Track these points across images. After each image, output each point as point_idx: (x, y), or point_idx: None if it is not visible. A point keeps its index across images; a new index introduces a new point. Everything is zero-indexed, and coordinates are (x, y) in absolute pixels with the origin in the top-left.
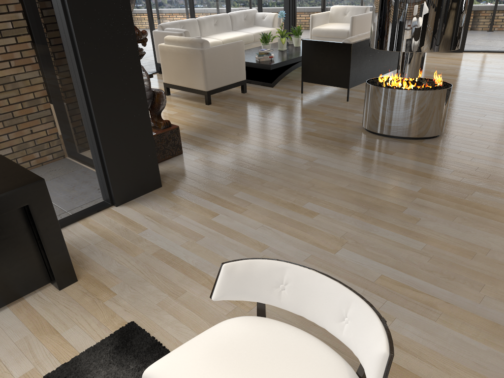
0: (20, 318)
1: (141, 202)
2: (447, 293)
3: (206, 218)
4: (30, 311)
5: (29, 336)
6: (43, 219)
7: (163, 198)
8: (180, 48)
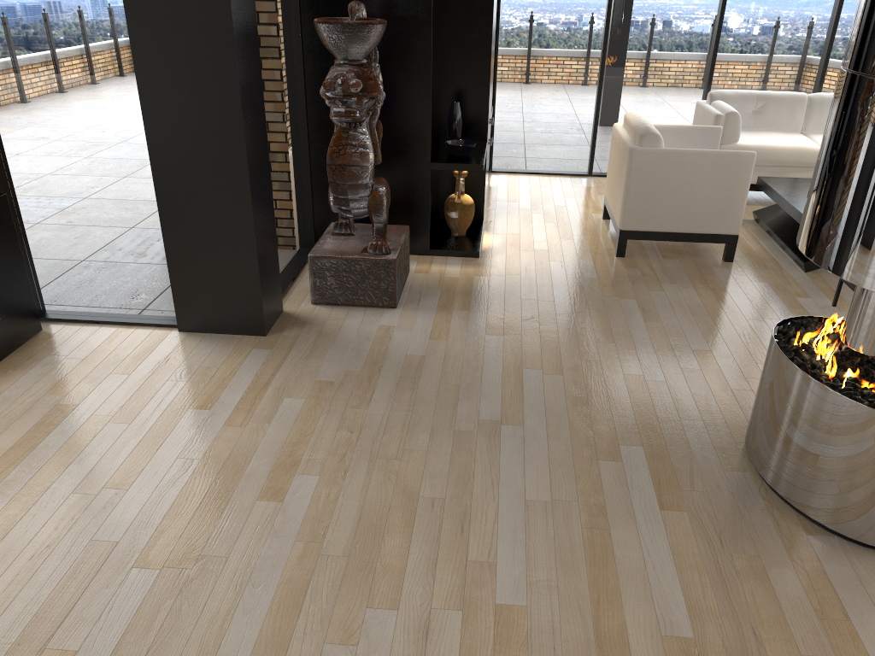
0: None
1: (205, 340)
2: None
3: (189, 404)
4: None
5: None
6: None
7: (230, 350)
8: (620, 138)
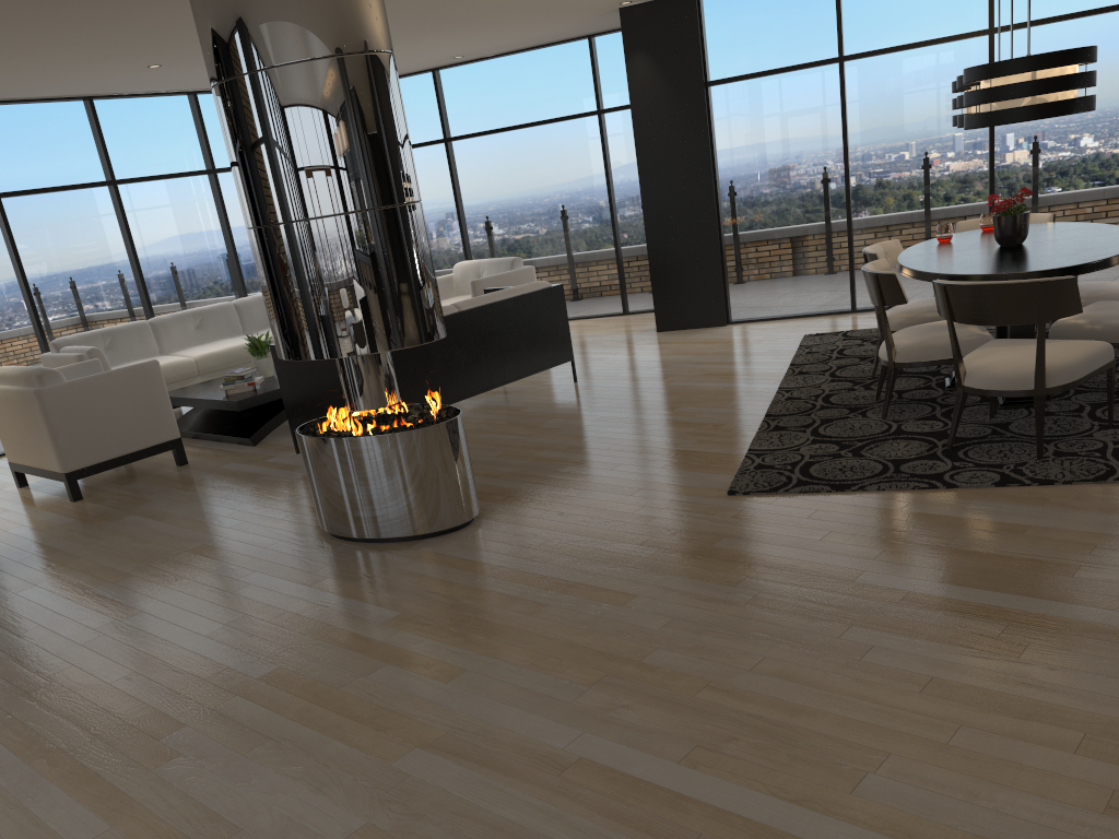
0: None
1: None
2: None
3: None
4: None
5: None
6: None
7: None
8: (9, 391)
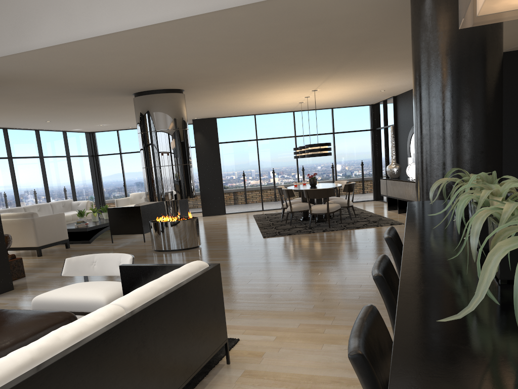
0: None
1: (0, 296)
2: None
3: None
4: None
5: None
6: None
7: (16, 292)
8: (14, 220)
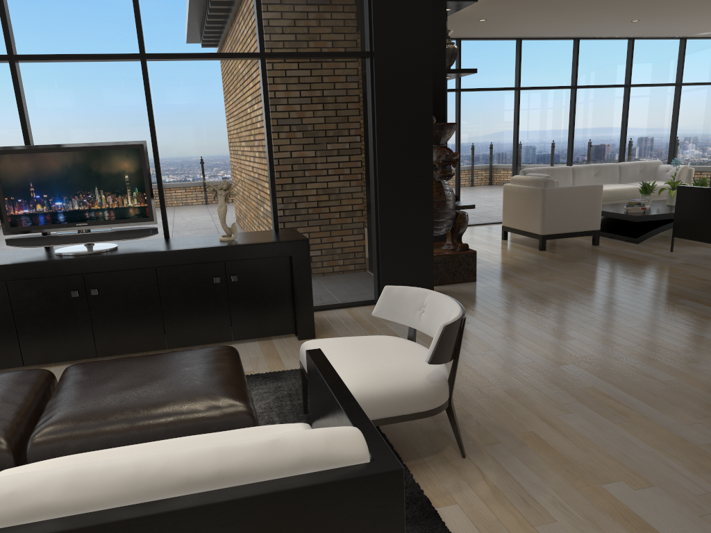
0: (261, 347)
1: None
2: (654, 412)
3: None
4: (270, 346)
5: (261, 356)
6: (300, 271)
7: None
8: (522, 188)
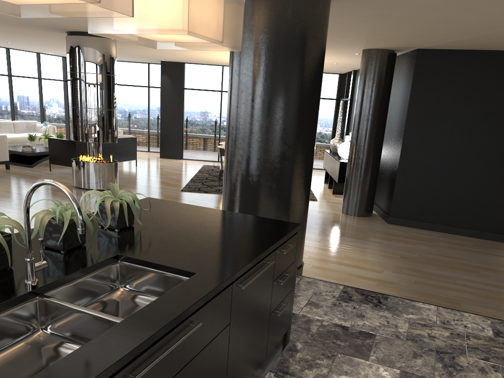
0: None
1: None
2: None
3: None
4: None
5: None
6: None
7: None
8: None
